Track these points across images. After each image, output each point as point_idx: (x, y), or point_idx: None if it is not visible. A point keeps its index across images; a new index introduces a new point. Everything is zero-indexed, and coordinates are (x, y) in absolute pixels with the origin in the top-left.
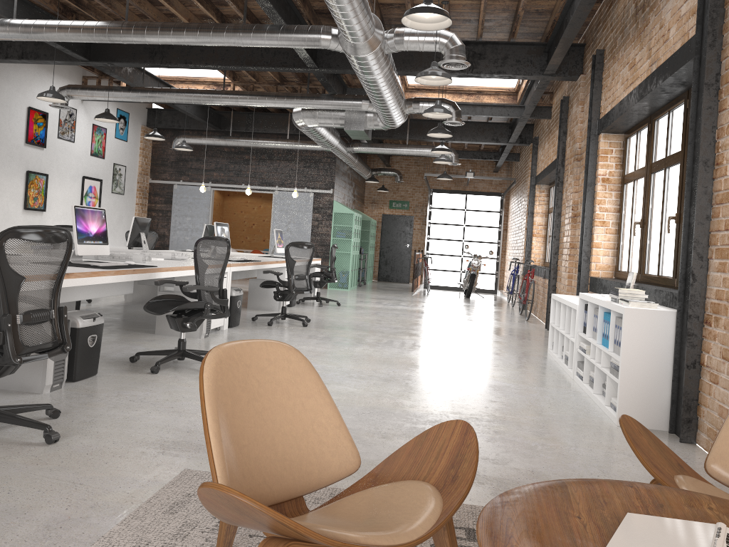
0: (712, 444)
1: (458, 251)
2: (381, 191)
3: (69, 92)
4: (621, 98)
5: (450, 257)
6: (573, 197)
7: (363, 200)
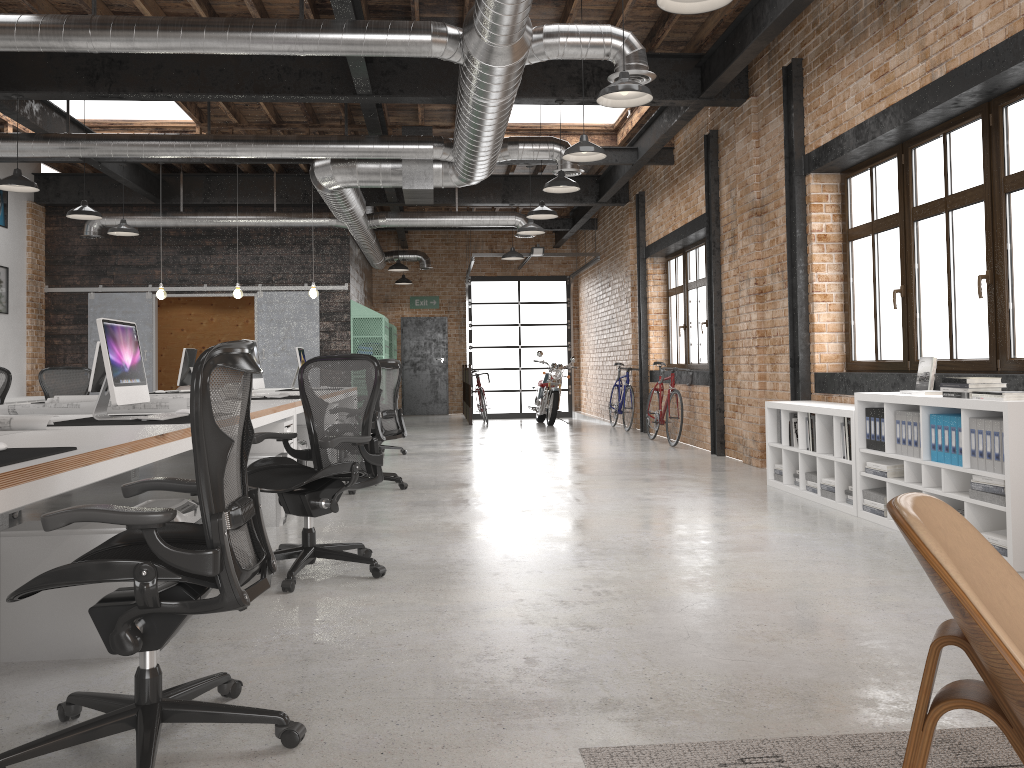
0: None
1: (515, 362)
2: (396, 285)
3: None
4: (859, 121)
5: (503, 371)
6: (756, 266)
7: (372, 299)
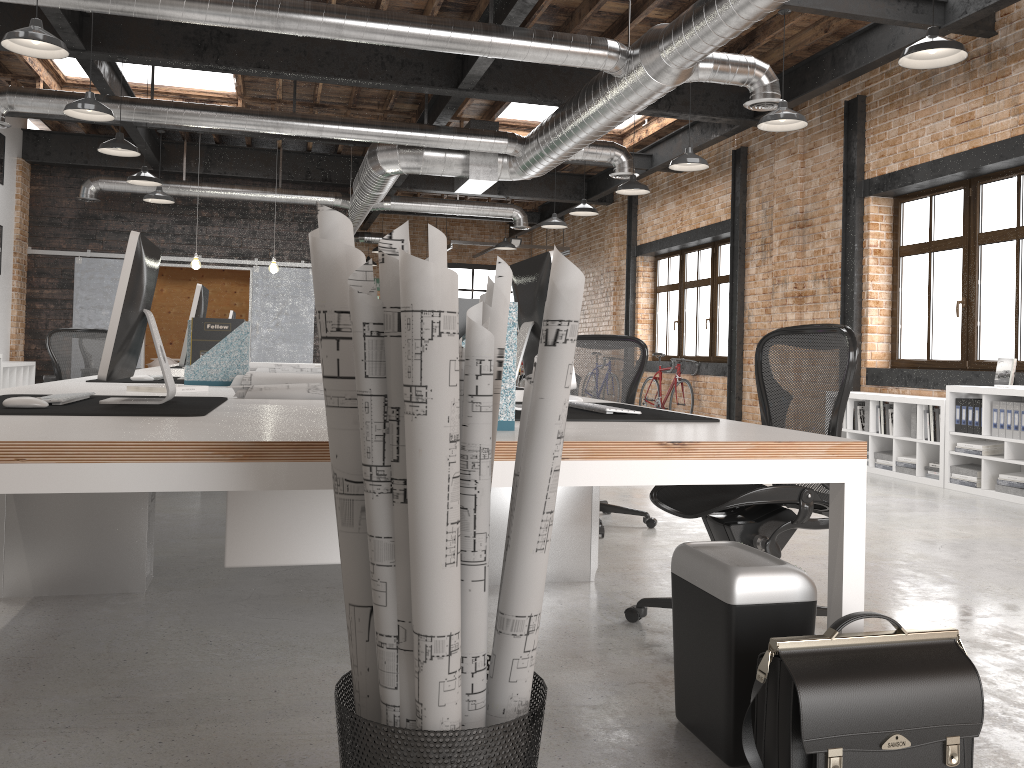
0: None
1: None
2: None
3: (13, 100)
4: (934, 157)
5: None
6: (796, 272)
7: None
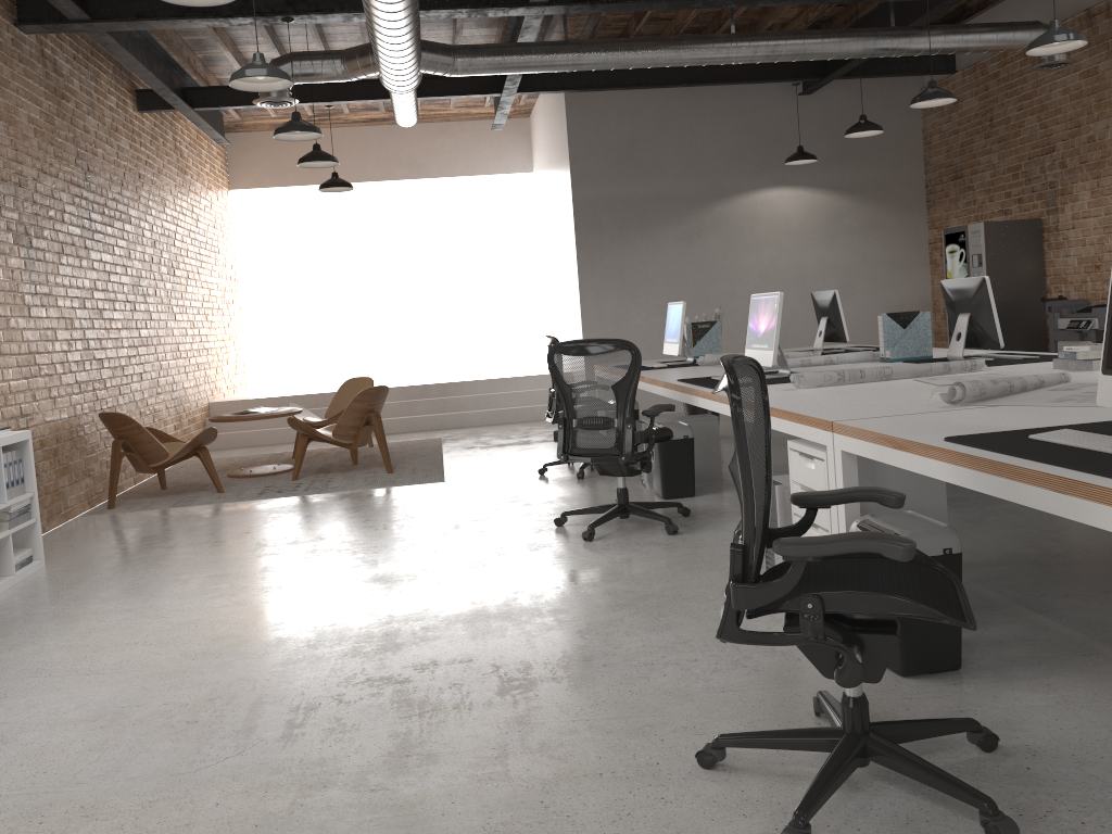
0: (162, 445)
1: None
2: None
3: None
4: None
5: None
6: None
7: None
